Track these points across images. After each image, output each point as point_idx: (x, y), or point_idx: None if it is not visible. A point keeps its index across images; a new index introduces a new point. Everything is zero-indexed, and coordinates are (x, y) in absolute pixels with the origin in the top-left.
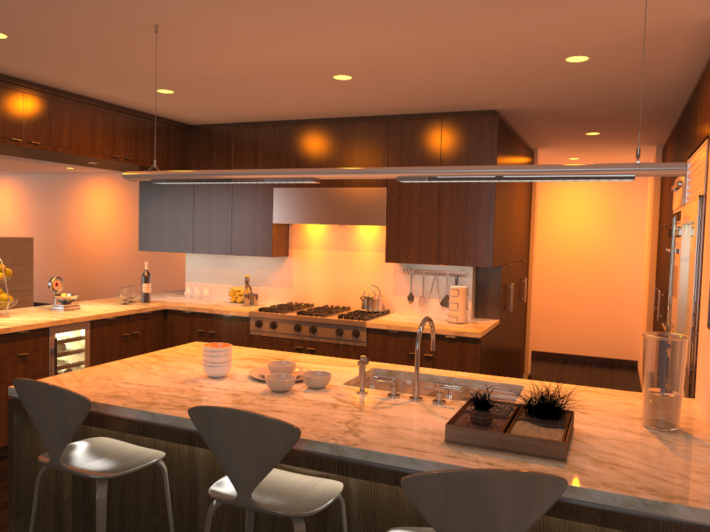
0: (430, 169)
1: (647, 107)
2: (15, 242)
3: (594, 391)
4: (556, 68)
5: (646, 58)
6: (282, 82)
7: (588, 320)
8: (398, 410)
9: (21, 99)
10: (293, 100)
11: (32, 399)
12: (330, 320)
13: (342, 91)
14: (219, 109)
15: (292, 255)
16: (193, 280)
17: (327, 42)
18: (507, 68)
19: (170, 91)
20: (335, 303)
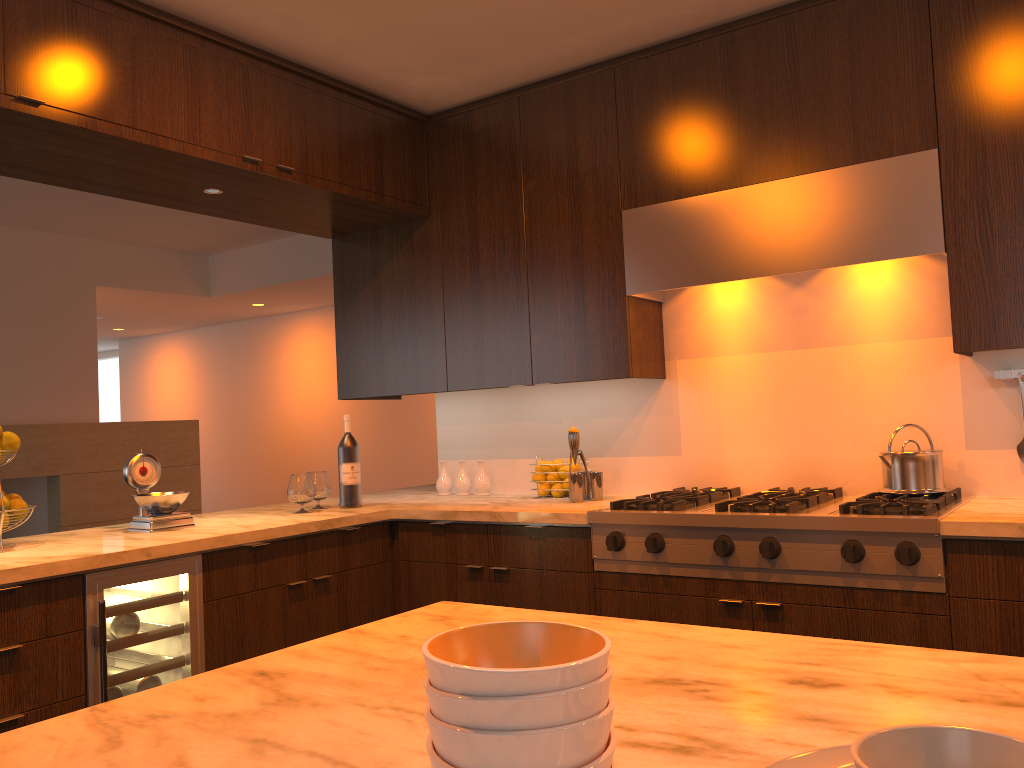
0: None
1: None
2: (168, 428)
3: None
4: None
5: None
6: None
7: None
8: None
9: None
10: None
11: None
12: (821, 520)
13: None
14: (482, 17)
15: (674, 375)
16: (453, 457)
17: None
18: None
19: None
20: (799, 481)
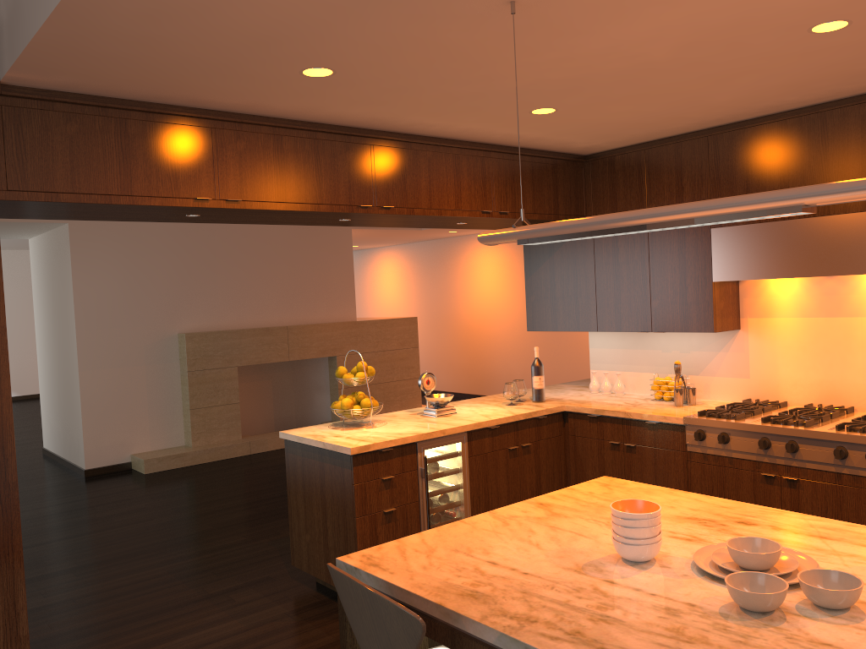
0: None
1: None
2: (398, 323)
3: None
4: None
5: None
6: (719, 58)
7: None
8: None
9: (368, 154)
10: (737, 88)
11: (347, 601)
12: (822, 434)
13: (827, 54)
14: (621, 124)
15: (746, 327)
16: (600, 368)
17: None
18: None
19: (550, 110)
20: (826, 400)
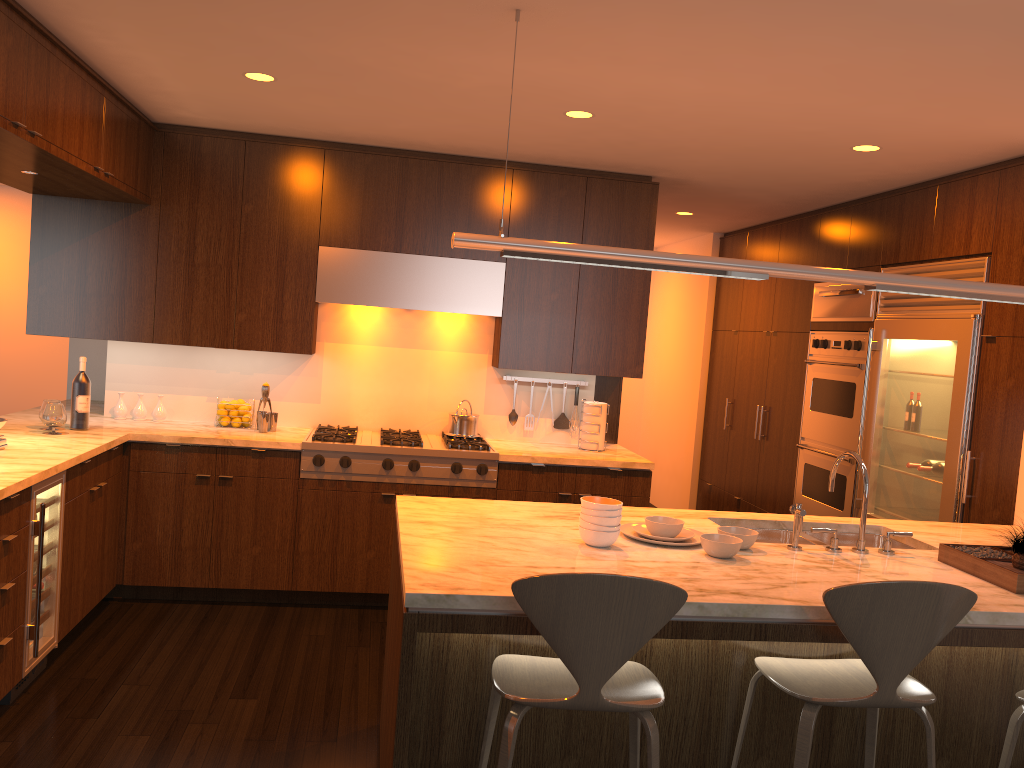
0: (920, 279)
1: (803, 198)
2: None
3: (942, 526)
4: (826, 151)
5: (920, 159)
6: (484, 103)
7: None
8: (884, 565)
9: (24, 46)
10: (430, 124)
11: (586, 604)
12: (444, 452)
13: (531, 127)
14: (278, 112)
15: (322, 351)
16: (122, 389)
17: (674, 79)
18: (783, 142)
19: (262, 78)
20: (394, 425)
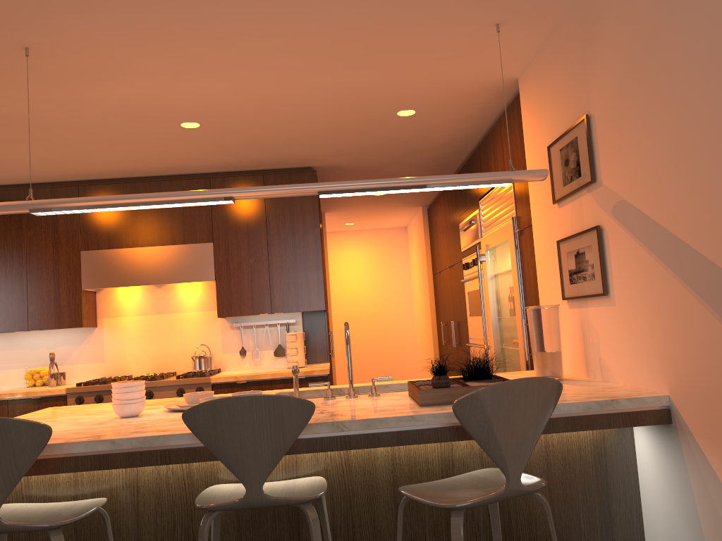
0: (350, 182)
1: (433, 165)
2: None
3: None
4: (386, 121)
5: (455, 114)
6: (122, 128)
7: (375, 371)
8: (349, 402)
9: None
10: (118, 153)
11: None
12: (169, 381)
13: (179, 142)
14: (20, 163)
15: (102, 325)
16: None
17: (202, 82)
18: (347, 120)
19: None
20: (159, 370)
